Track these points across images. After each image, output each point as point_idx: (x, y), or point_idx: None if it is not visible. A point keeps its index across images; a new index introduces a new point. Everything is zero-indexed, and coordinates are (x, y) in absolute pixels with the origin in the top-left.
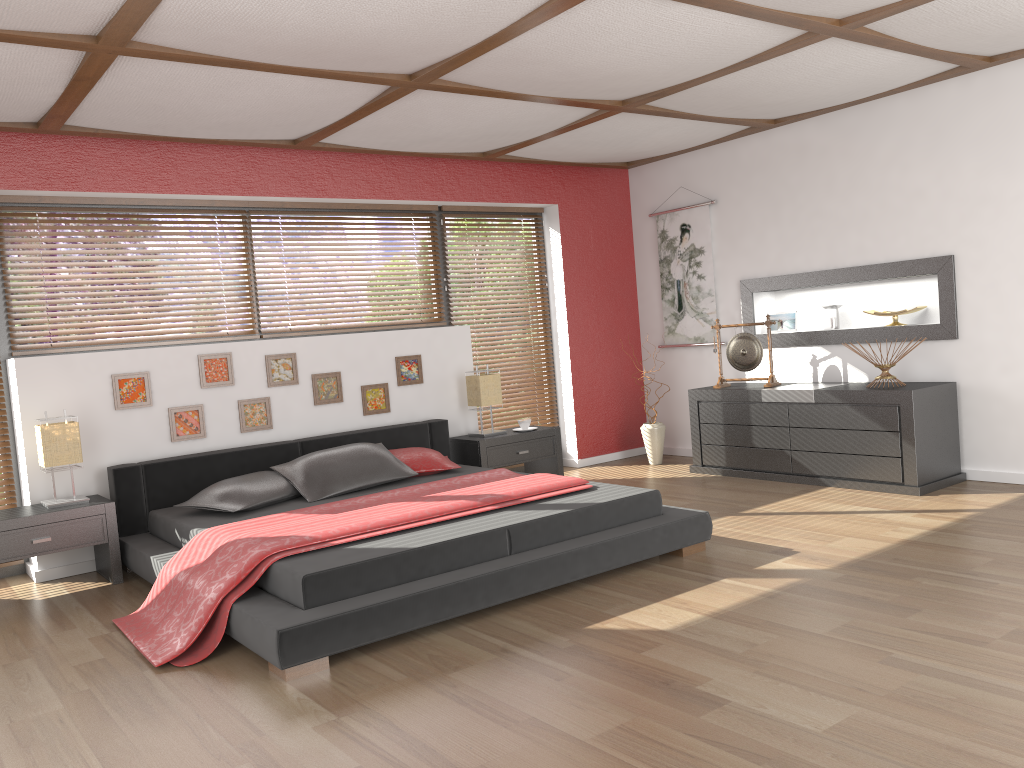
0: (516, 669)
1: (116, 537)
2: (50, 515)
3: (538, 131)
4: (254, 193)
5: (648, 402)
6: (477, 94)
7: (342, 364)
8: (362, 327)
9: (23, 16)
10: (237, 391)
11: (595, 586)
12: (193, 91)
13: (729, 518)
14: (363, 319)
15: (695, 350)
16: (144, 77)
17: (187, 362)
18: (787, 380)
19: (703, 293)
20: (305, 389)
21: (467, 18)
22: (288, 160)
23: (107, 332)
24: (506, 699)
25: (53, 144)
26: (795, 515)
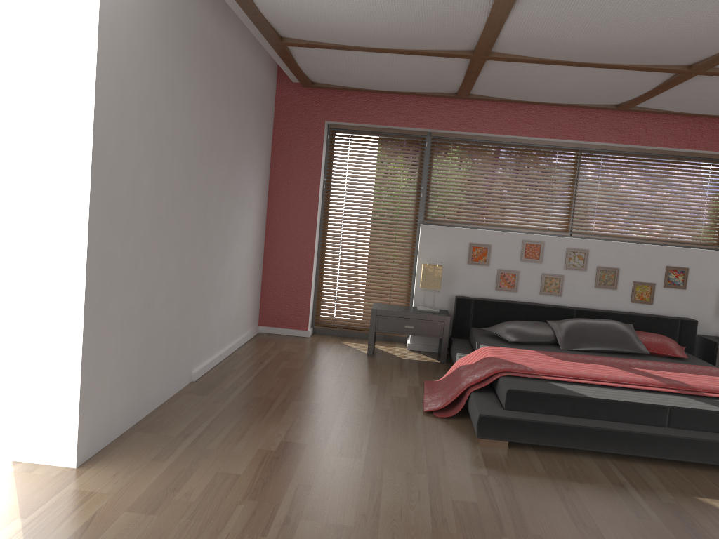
0: (617, 499)
1: (446, 337)
2: (416, 314)
3: None
4: (584, 139)
5: None
6: None
7: (622, 263)
8: (648, 240)
9: (431, 44)
10: (543, 267)
11: None
12: (534, 78)
13: None
14: (650, 234)
15: None
16: (504, 70)
17: (515, 243)
18: None
19: None
20: (590, 275)
21: (714, 31)
22: (614, 117)
23: (476, 217)
24: (592, 511)
25: (466, 104)
26: None
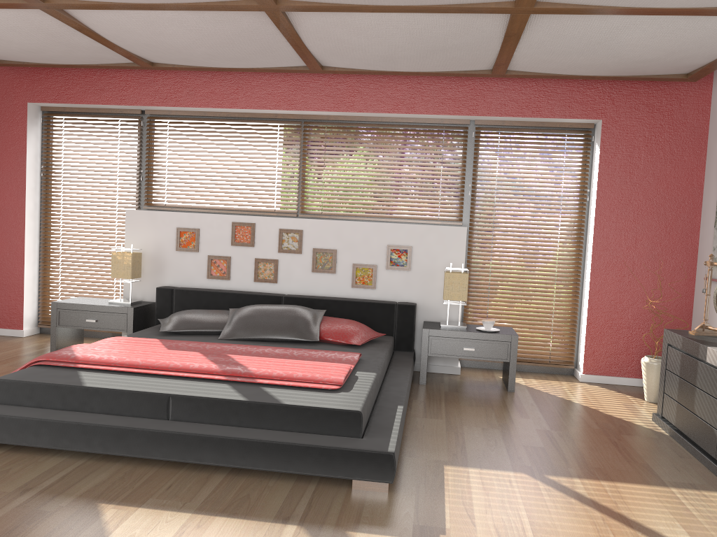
0: None
1: (131, 330)
2: (98, 306)
3: (482, 43)
4: (296, 108)
5: None
6: (339, 10)
7: (339, 244)
8: (383, 218)
9: None
10: (255, 251)
11: (223, 477)
12: (141, 31)
13: (516, 476)
14: (383, 211)
15: None
16: (103, 24)
17: (224, 226)
18: None
19: None
20: (306, 258)
21: None
22: (326, 83)
23: (201, 200)
24: None
25: (170, 76)
26: (581, 504)
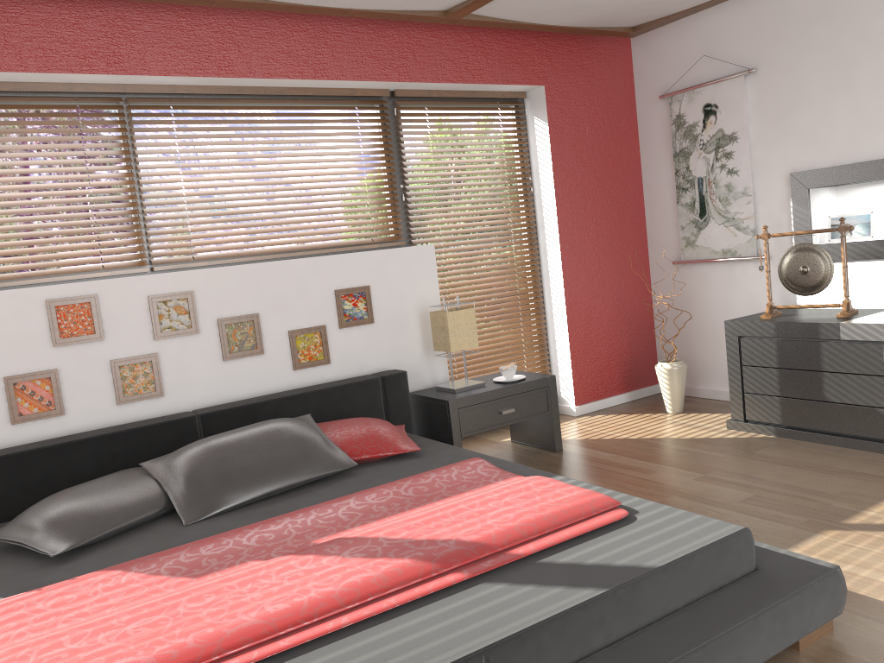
0: None
1: None
2: None
3: None
4: (125, 71)
5: (659, 331)
6: None
7: (261, 303)
8: (293, 251)
9: None
10: (109, 348)
11: None
12: None
13: (833, 536)
14: (294, 241)
15: (723, 266)
16: None
17: (30, 311)
18: (861, 305)
19: (735, 193)
20: (209, 339)
21: None
22: (174, 24)
23: None
24: None
25: None
26: None
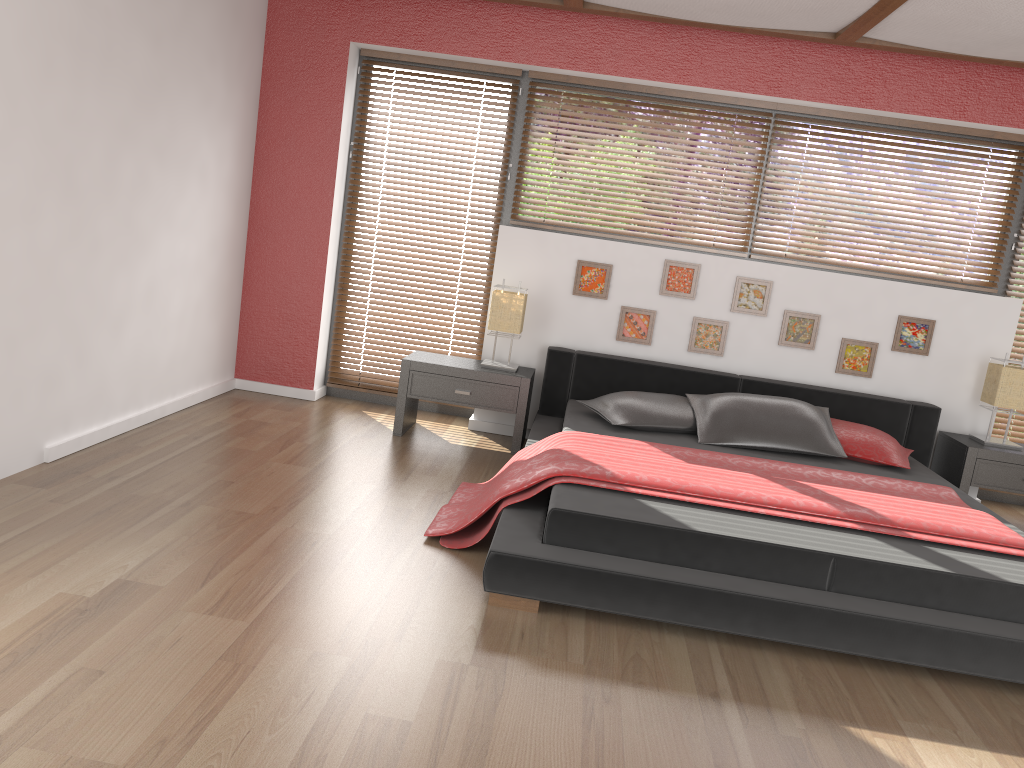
0: (693, 724)
1: (523, 412)
2: (474, 373)
3: None
4: (780, 94)
5: None
6: None
7: (826, 307)
8: (877, 271)
9: None
10: (695, 307)
11: (937, 685)
12: None
13: None
14: (880, 262)
15: None
16: None
17: (652, 264)
18: None
19: None
20: (772, 324)
21: None
22: (833, 59)
23: (597, 219)
24: (631, 749)
25: (586, 24)
26: None
